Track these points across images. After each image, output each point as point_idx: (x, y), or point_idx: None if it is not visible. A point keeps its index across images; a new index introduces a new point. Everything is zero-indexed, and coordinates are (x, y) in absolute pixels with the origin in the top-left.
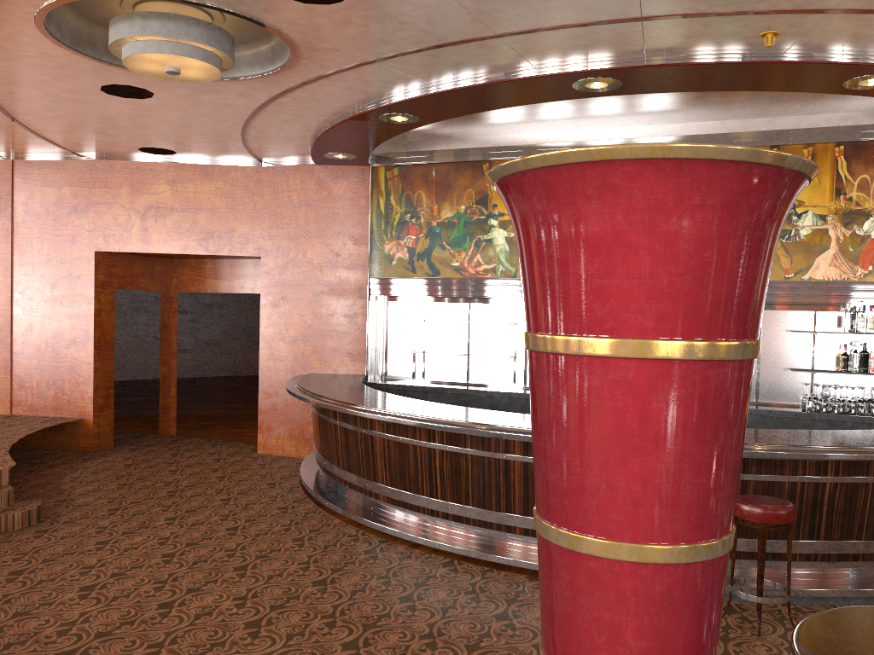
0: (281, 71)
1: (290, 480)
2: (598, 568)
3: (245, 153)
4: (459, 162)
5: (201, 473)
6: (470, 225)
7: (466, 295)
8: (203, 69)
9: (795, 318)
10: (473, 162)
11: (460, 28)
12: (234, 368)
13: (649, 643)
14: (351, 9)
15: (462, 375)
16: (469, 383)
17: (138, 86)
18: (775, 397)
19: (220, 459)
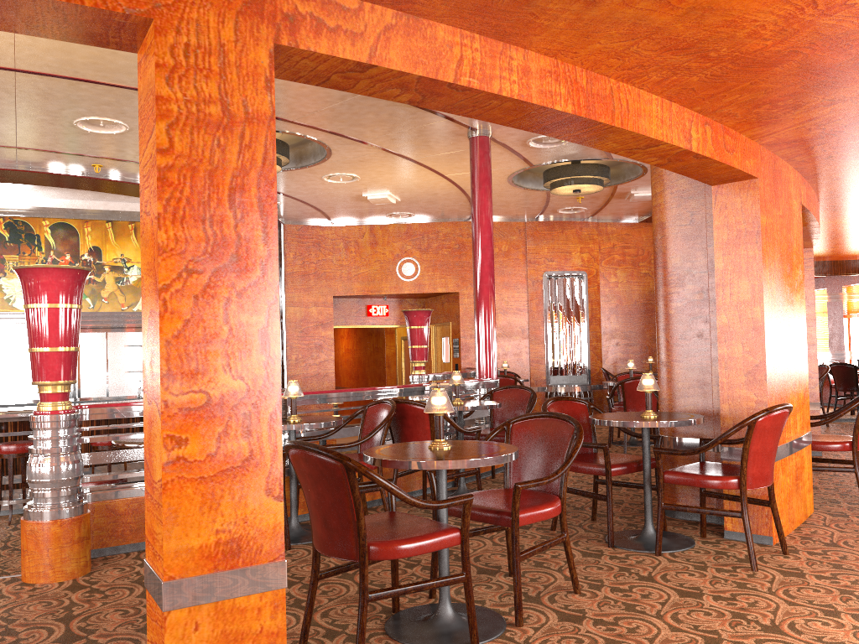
0: None
1: None
2: (48, 354)
3: None
4: None
5: None
6: None
7: None
8: None
9: (131, 337)
10: None
11: None
12: None
13: (61, 369)
14: None
15: None
16: None
17: None
18: (120, 391)
19: None
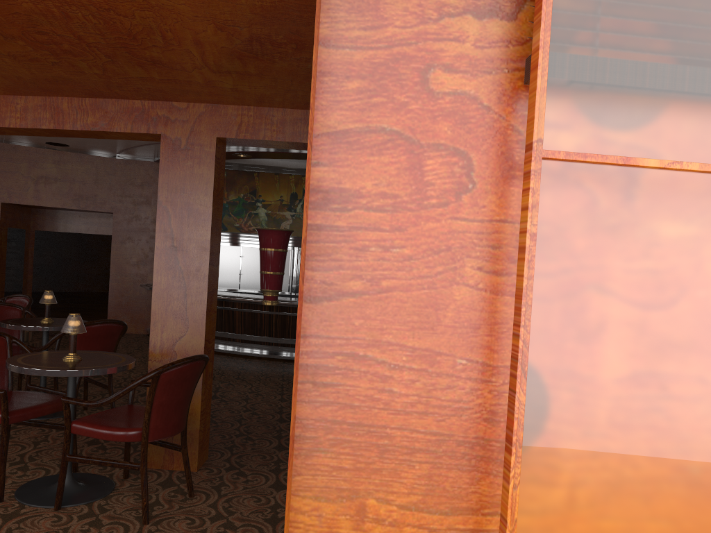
0: None
1: None
2: None
3: (115, 152)
4: (240, 170)
5: None
6: (246, 205)
7: (243, 242)
8: None
9: None
10: (248, 171)
11: None
12: None
13: None
14: None
15: (236, 285)
16: (240, 289)
17: None
18: None
19: None
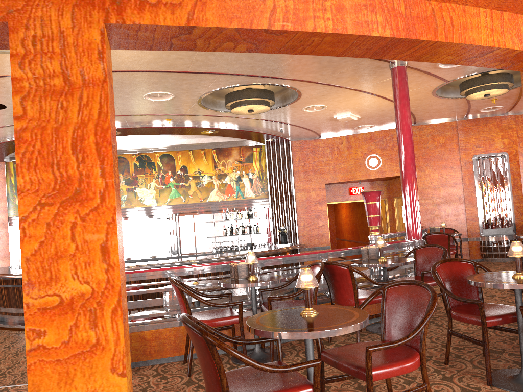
0: None
1: None
2: None
3: None
4: None
5: None
6: None
7: None
8: None
9: (207, 217)
10: None
11: None
12: None
13: None
14: (5, 111)
15: None
16: None
17: None
18: (203, 249)
19: None
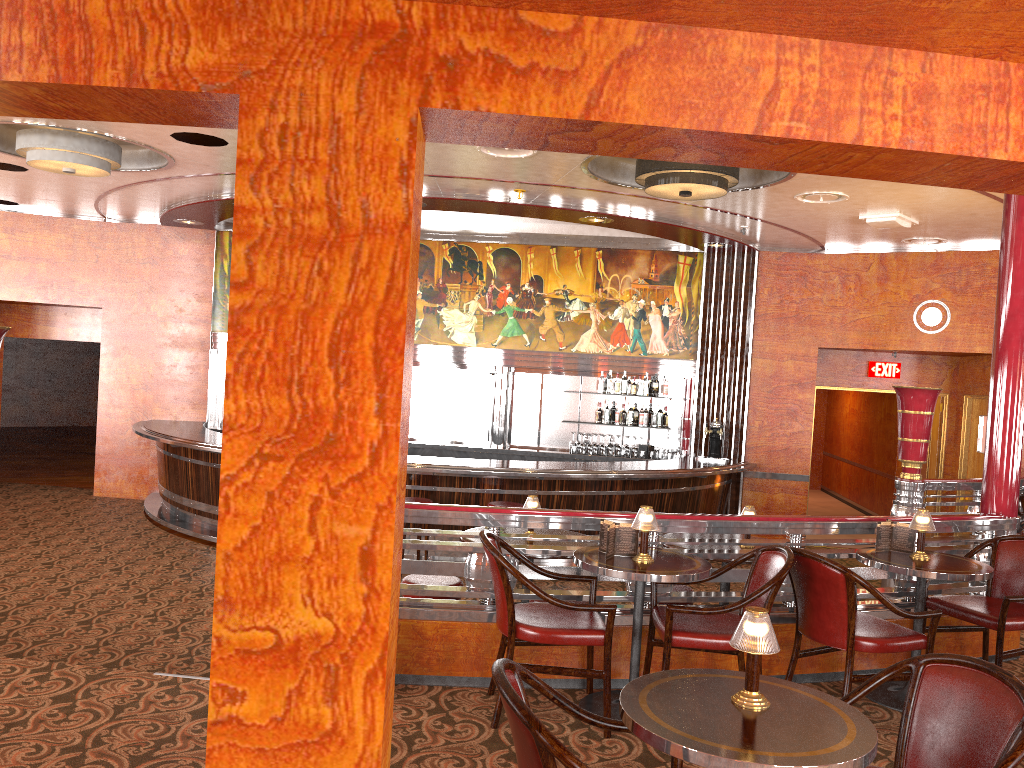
0: (156, 170)
1: (136, 515)
2: None
3: (92, 211)
4: None
5: (45, 511)
6: None
7: None
8: (96, 171)
9: (568, 381)
10: None
11: None
12: (30, 417)
13: None
14: (226, 150)
15: None
16: None
17: (17, 164)
18: (552, 442)
19: (58, 500)
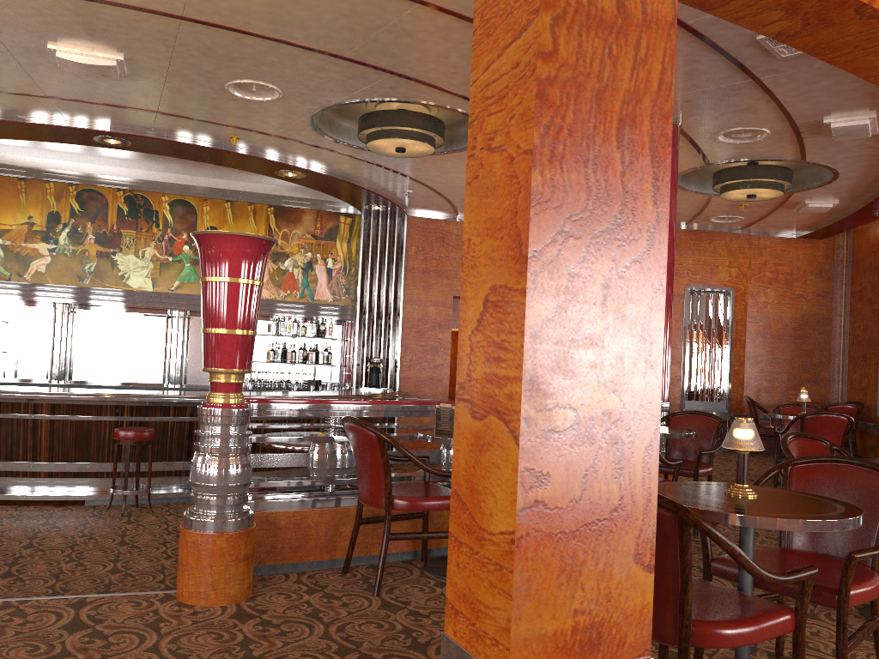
0: None
1: None
2: (226, 337)
3: None
4: None
5: None
6: None
7: None
8: None
9: None
10: None
11: (19, 86)
12: None
13: (238, 355)
14: None
15: None
16: None
17: None
18: None
19: None
